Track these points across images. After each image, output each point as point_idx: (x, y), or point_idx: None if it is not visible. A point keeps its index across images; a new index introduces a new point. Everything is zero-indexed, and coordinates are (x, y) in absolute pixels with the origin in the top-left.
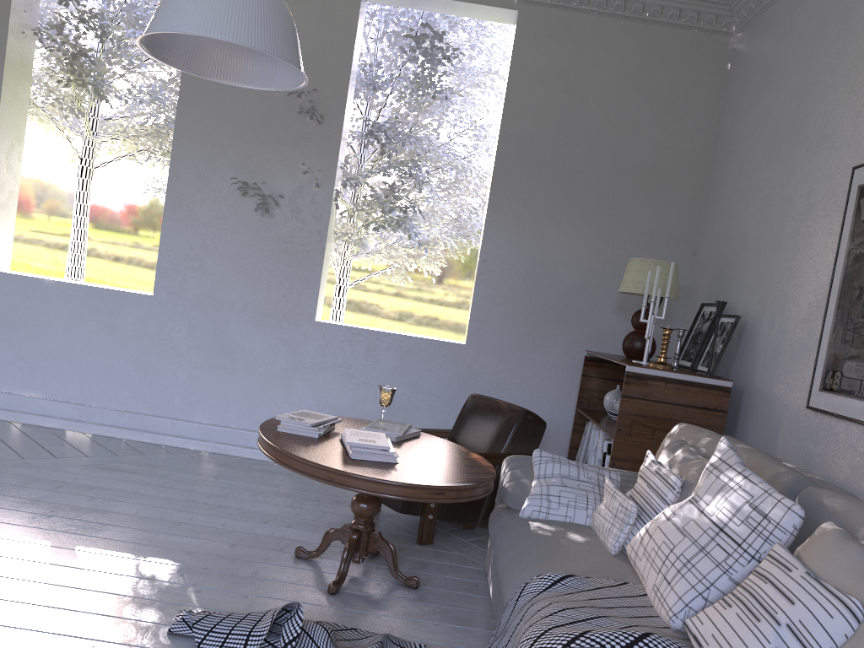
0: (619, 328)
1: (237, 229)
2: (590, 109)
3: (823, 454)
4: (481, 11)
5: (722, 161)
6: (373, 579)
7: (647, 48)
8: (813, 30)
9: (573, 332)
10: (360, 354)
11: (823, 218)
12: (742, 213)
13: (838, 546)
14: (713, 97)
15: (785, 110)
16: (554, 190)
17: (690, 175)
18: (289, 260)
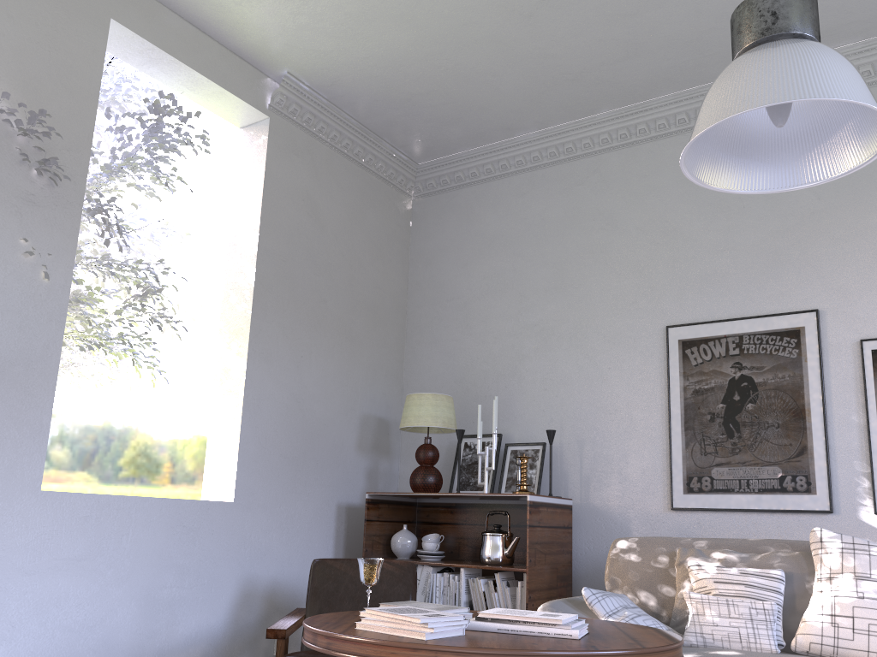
0: (360, 467)
1: None
2: (328, 238)
3: None
4: (225, 102)
5: (429, 306)
6: None
7: (363, 191)
8: (559, 217)
9: (327, 475)
10: (109, 536)
11: (631, 361)
12: (489, 354)
13: None
14: (404, 248)
15: (536, 274)
16: (306, 317)
17: (395, 315)
18: None
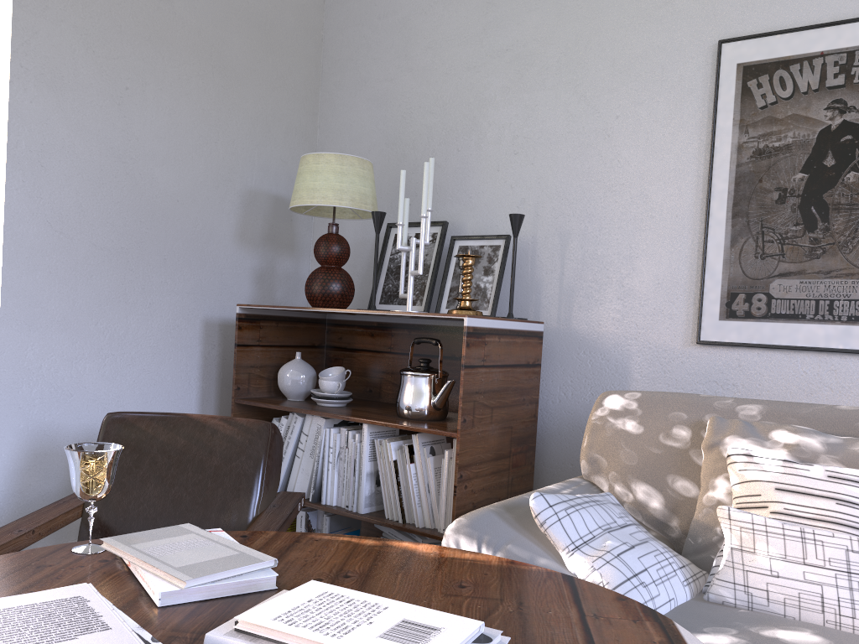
0: (243, 267)
1: None
2: None
3: (746, 396)
4: None
5: (354, 29)
6: None
7: None
8: None
9: (184, 278)
10: None
11: (654, 105)
12: (437, 100)
13: None
14: None
15: None
16: (132, 24)
17: (303, 42)
18: None
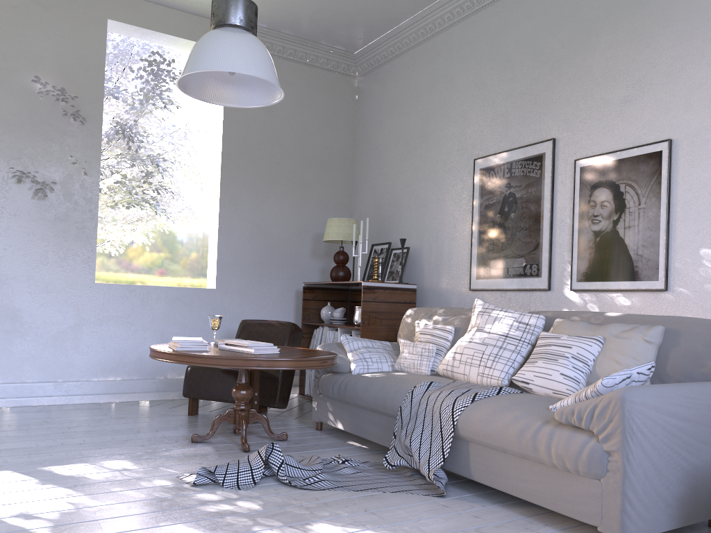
0: (314, 267)
1: (15, 212)
2: (280, 120)
3: None
4: None
5: (364, 156)
6: (256, 441)
7: (310, 82)
8: (426, 82)
9: (286, 273)
10: (136, 306)
11: (457, 187)
12: (391, 187)
13: (573, 323)
14: (350, 116)
15: (414, 127)
16: (264, 175)
17: (343, 165)
18: (67, 235)
